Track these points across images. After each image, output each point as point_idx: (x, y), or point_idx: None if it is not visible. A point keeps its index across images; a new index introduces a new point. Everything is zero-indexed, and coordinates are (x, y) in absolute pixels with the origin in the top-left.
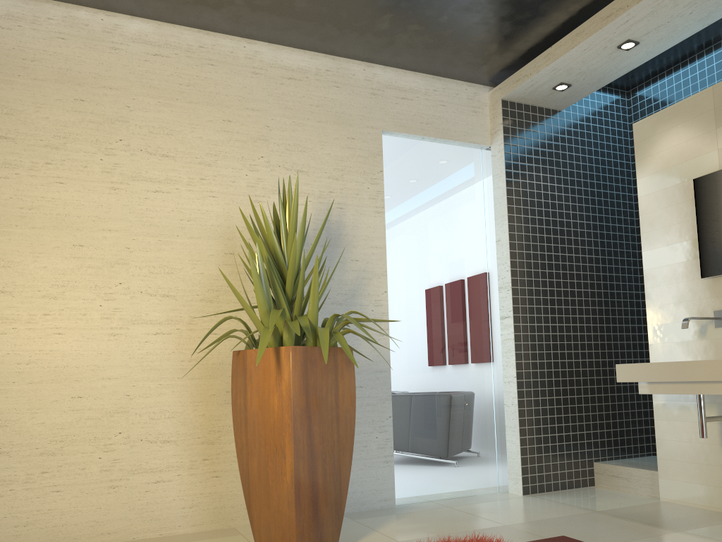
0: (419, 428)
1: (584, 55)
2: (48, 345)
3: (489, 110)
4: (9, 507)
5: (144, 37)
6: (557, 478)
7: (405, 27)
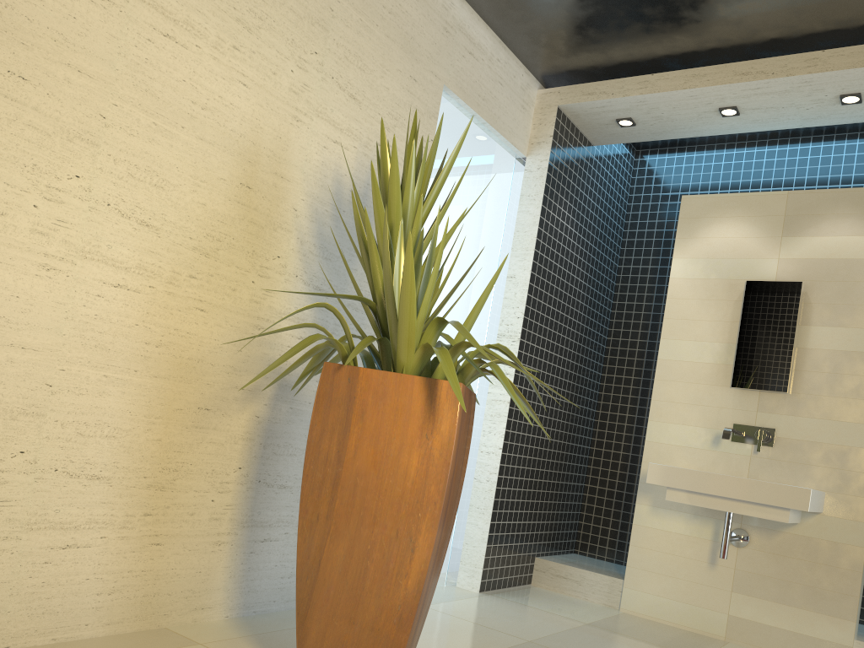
0: None
1: (684, 101)
2: None
3: (535, 112)
4: None
5: None
6: (507, 574)
7: None
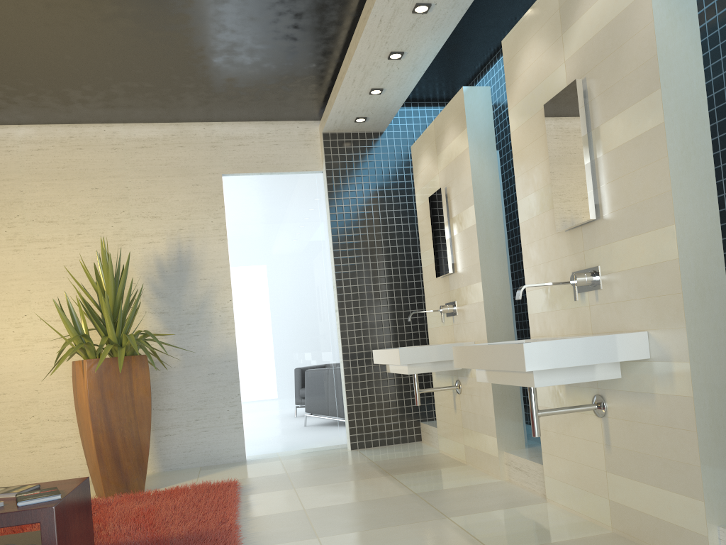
0: (266, 401)
1: (351, 101)
2: None
3: (320, 141)
4: None
5: (28, 138)
6: (384, 436)
7: (210, 100)
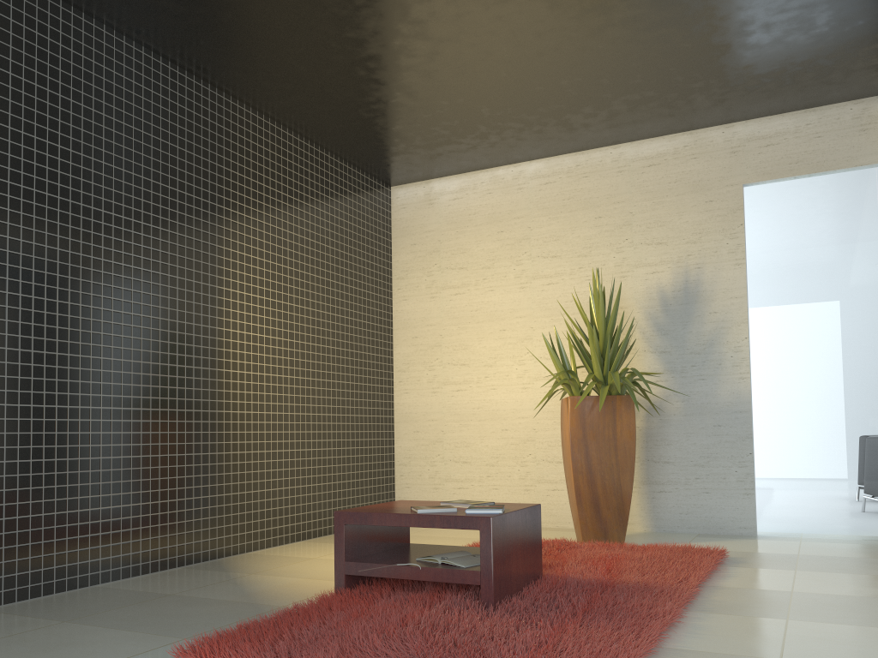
0: (787, 465)
1: None
2: (488, 396)
3: None
4: (471, 495)
5: (538, 173)
6: None
7: (725, 97)
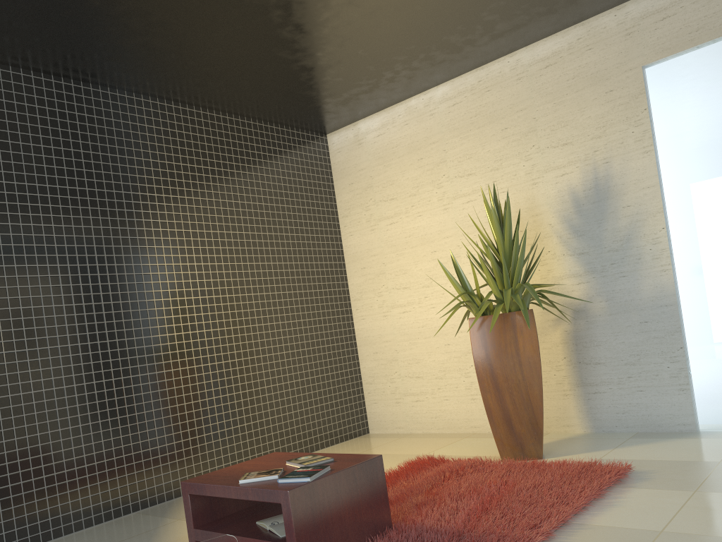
0: None
1: None
2: (429, 315)
3: None
4: (427, 406)
5: (445, 96)
6: None
7: None
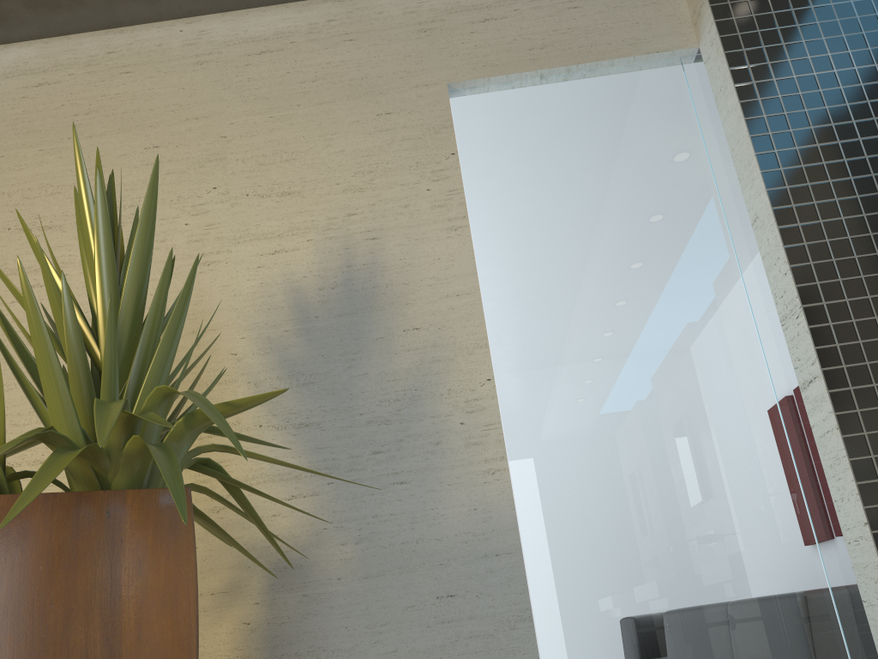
0: None
1: None
2: None
3: None
4: None
5: (22, 66)
6: None
7: None
